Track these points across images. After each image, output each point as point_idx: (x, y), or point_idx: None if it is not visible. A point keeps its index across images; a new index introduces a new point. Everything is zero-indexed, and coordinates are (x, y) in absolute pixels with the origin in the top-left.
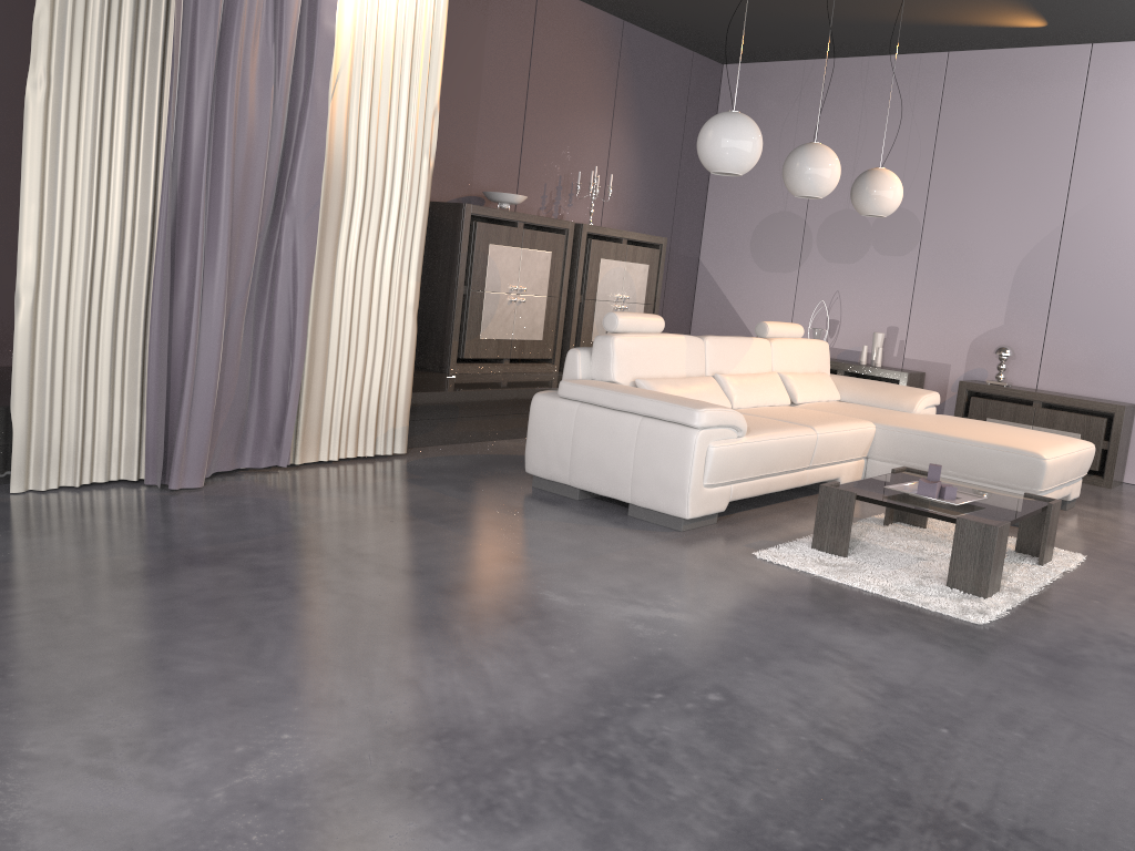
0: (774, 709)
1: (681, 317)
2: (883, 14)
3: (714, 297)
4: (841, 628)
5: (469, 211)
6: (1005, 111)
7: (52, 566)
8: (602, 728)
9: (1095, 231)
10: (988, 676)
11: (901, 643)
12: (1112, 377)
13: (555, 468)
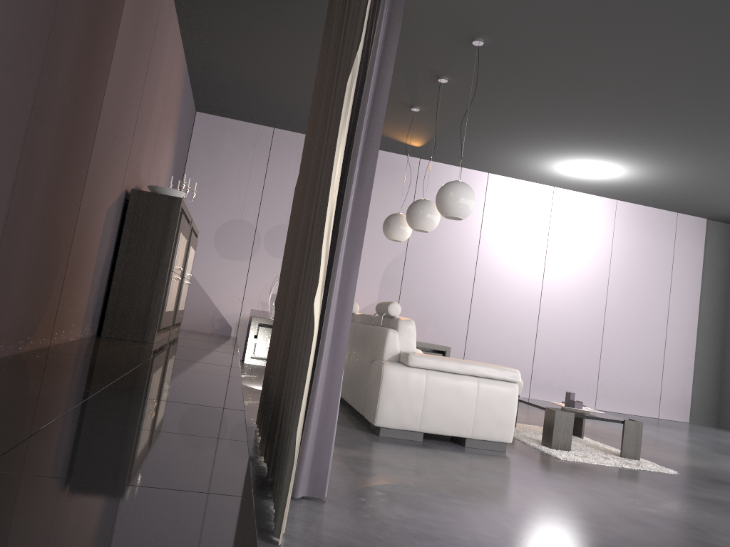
0: None
1: None
2: None
3: None
4: (690, 490)
5: (181, 204)
6: (379, 183)
7: None
8: None
9: (421, 254)
10: None
11: (709, 490)
12: (429, 331)
13: (408, 419)
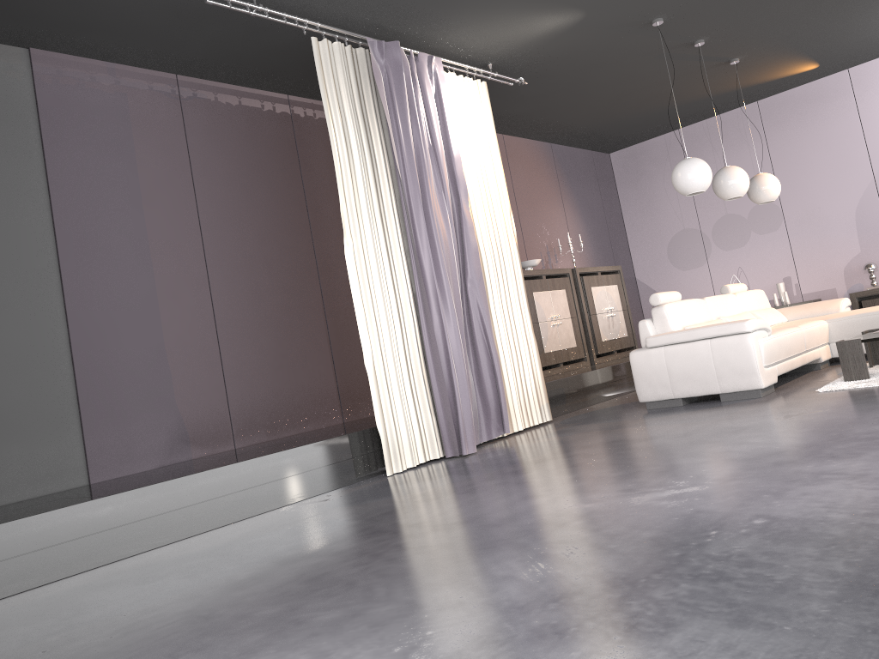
0: None
1: (637, 318)
2: (717, 90)
3: None
4: None
5: None
6: (808, 123)
7: (473, 479)
8: (843, 436)
9: None
10: None
11: None
12: None
13: (661, 391)
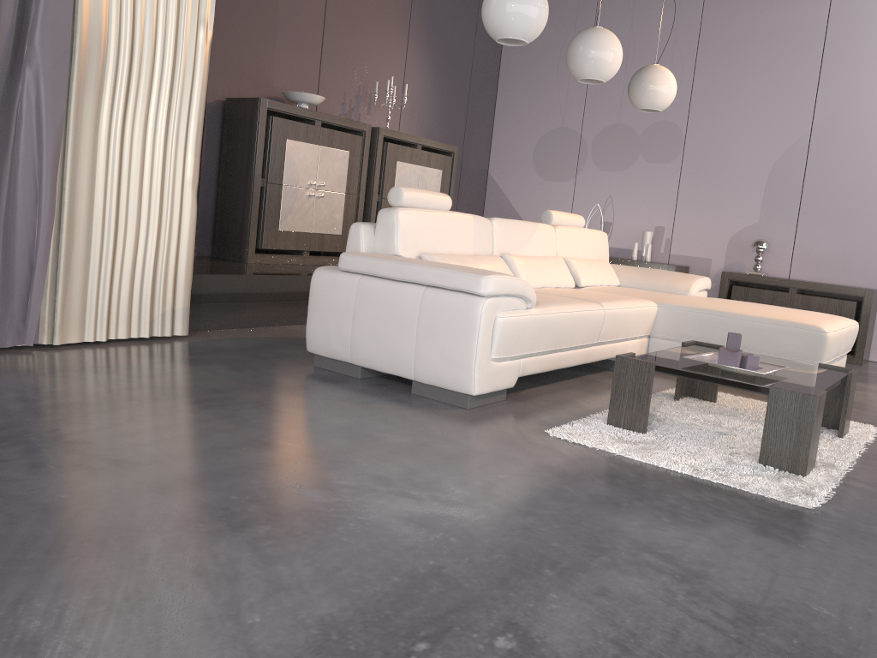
0: None
1: None
2: None
3: (501, 205)
4: (658, 521)
5: (265, 105)
6: (758, 30)
7: None
8: None
9: (840, 135)
10: (851, 582)
11: (733, 538)
12: (857, 266)
13: (336, 345)
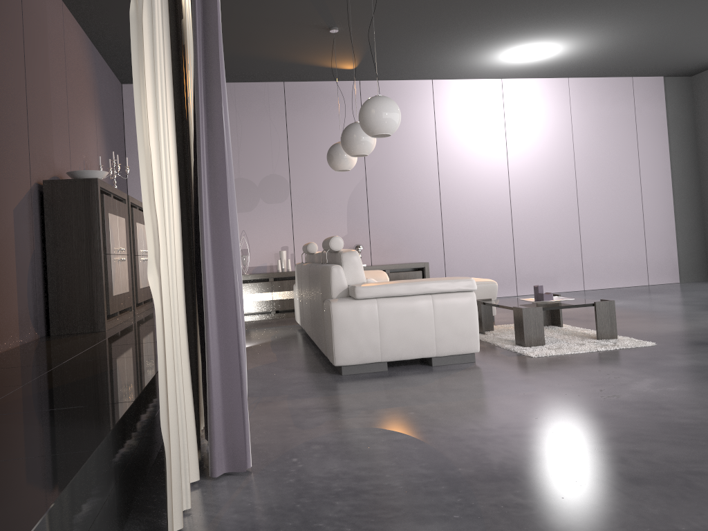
0: None
1: None
2: (282, 54)
3: None
4: (665, 361)
5: (99, 184)
6: (323, 115)
7: None
8: None
9: (382, 177)
10: None
11: (686, 357)
12: (405, 251)
13: (368, 352)
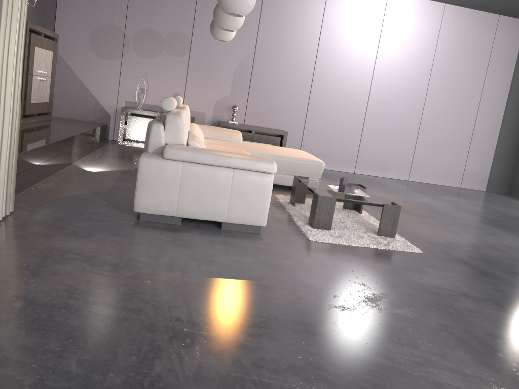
0: (517, 336)
1: None
2: None
3: (66, 71)
4: (416, 274)
5: None
6: None
7: None
8: None
9: (268, 54)
10: (478, 280)
11: (437, 274)
12: (274, 118)
13: (165, 206)
